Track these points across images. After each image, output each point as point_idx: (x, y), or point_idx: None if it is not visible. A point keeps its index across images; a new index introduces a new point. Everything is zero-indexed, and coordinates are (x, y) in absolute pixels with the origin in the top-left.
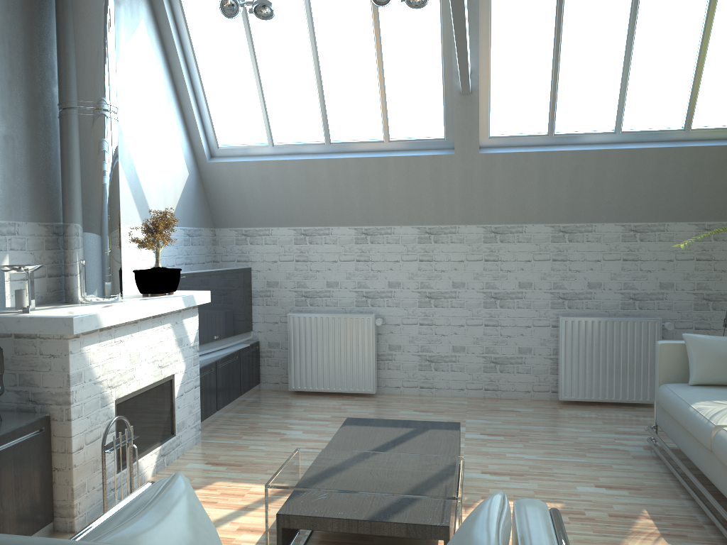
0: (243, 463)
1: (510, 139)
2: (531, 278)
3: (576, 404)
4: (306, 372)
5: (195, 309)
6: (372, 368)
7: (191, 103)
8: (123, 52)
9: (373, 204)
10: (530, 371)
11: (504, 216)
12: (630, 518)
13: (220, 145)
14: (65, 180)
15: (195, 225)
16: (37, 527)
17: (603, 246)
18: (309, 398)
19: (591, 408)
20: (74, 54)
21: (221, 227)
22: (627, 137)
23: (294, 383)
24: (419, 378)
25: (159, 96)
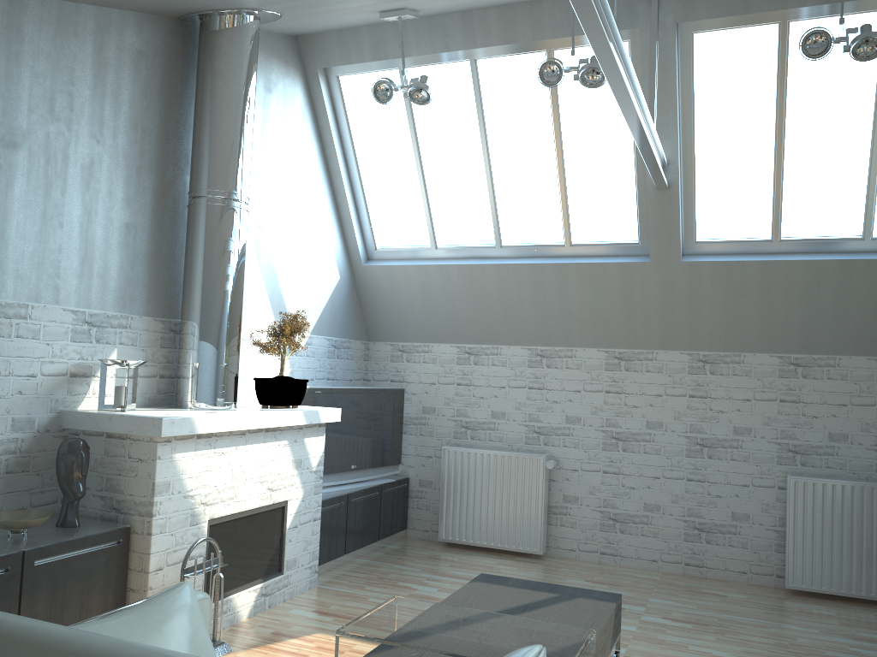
0: (355, 616)
1: (721, 245)
2: (750, 422)
3: (809, 595)
4: (460, 519)
5: (322, 428)
6: (539, 522)
7: (347, 199)
8: (270, 142)
9: (551, 319)
10: (747, 545)
11: (715, 341)
12: None
13: (378, 247)
14: (186, 273)
15: (343, 335)
16: None
17: (851, 386)
18: (461, 552)
19: (830, 603)
20: (207, 140)
21: (376, 340)
22: None
23: (445, 532)
24: (599, 541)
25: (310, 190)
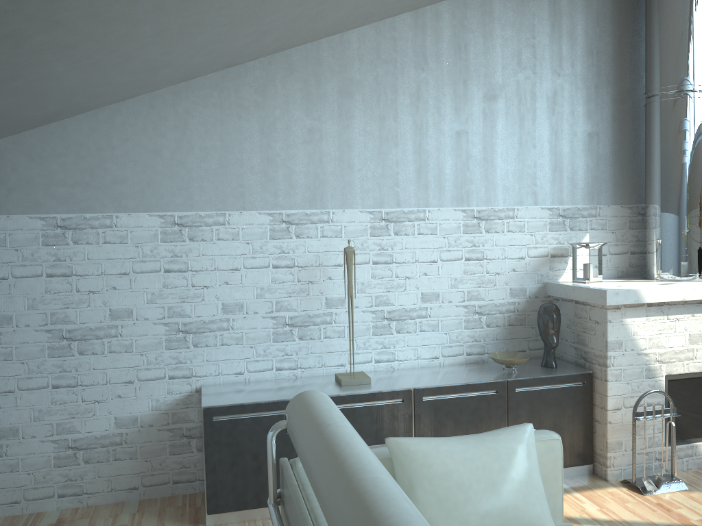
0: None
1: None
2: None
3: None
4: None
5: None
6: None
7: None
8: None
9: None
10: None
11: None
12: None
13: None
14: (645, 165)
15: None
16: (574, 463)
17: None
18: None
19: None
20: (655, 44)
21: None
22: None
23: None
24: None
25: None
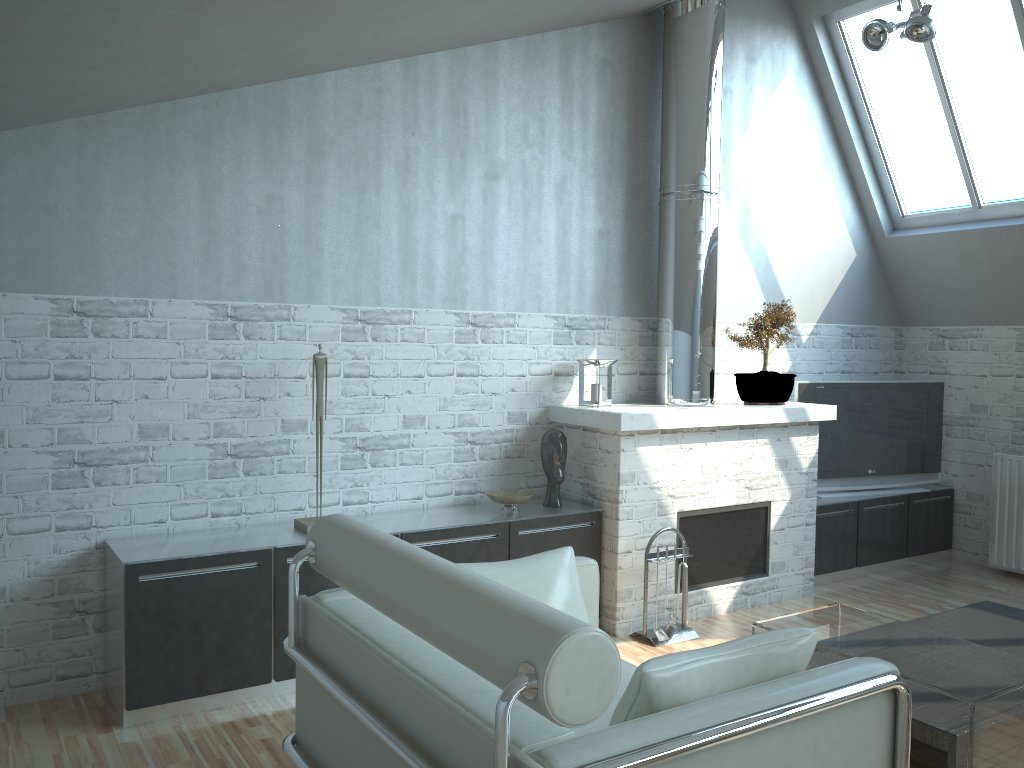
0: None
1: None
2: None
3: None
4: (1016, 543)
5: (813, 427)
6: None
7: (859, 163)
8: (756, 117)
9: None
10: None
11: None
12: None
13: (905, 213)
14: (658, 272)
15: (864, 322)
16: None
17: None
18: (1016, 583)
19: None
20: (672, 135)
21: (910, 325)
22: None
23: (997, 557)
24: None
25: (810, 160)
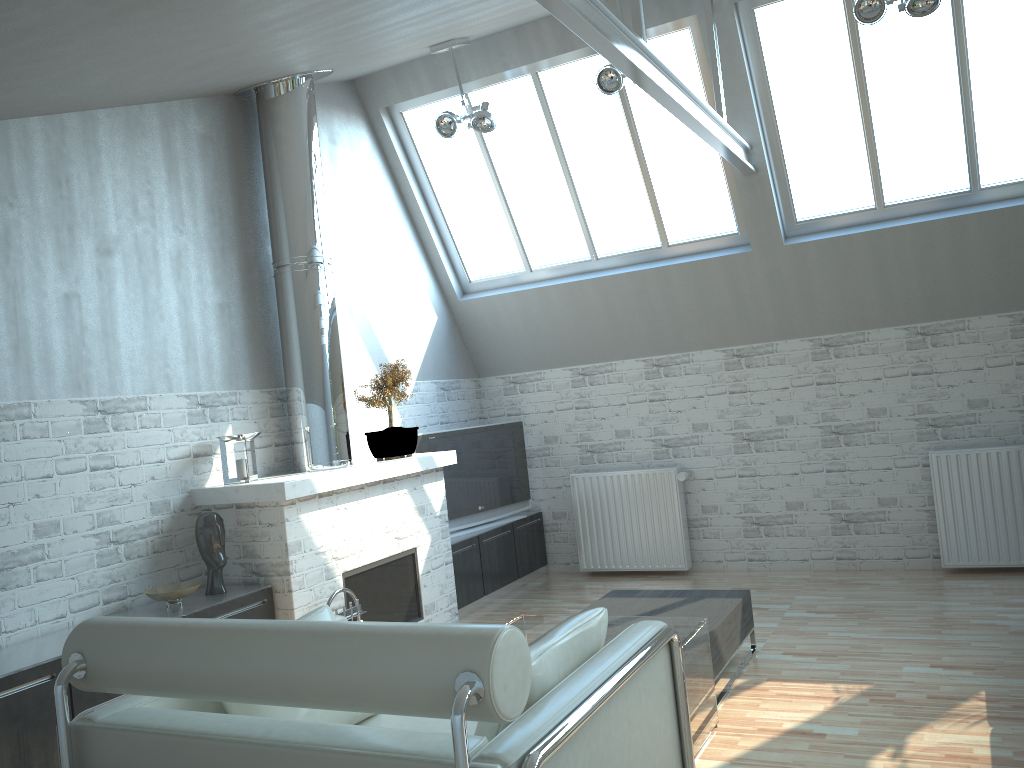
0: None
1: (824, 221)
2: (884, 402)
3: (968, 572)
4: (598, 546)
5: (439, 473)
6: (680, 537)
7: (431, 236)
8: (344, 194)
9: (661, 326)
10: (899, 530)
11: (835, 323)
12: (955, 700)
13: (472, 279)
14: (283, 342)
15: (451, 376)
16: None
17: (984, 348)
18: (604, 579)
19: (989, 576)
20: (282, 209)
21: (486, 376)
22: (990, 194)
23: (586, 562)
24: (745, 548)
25: (392, 234)
